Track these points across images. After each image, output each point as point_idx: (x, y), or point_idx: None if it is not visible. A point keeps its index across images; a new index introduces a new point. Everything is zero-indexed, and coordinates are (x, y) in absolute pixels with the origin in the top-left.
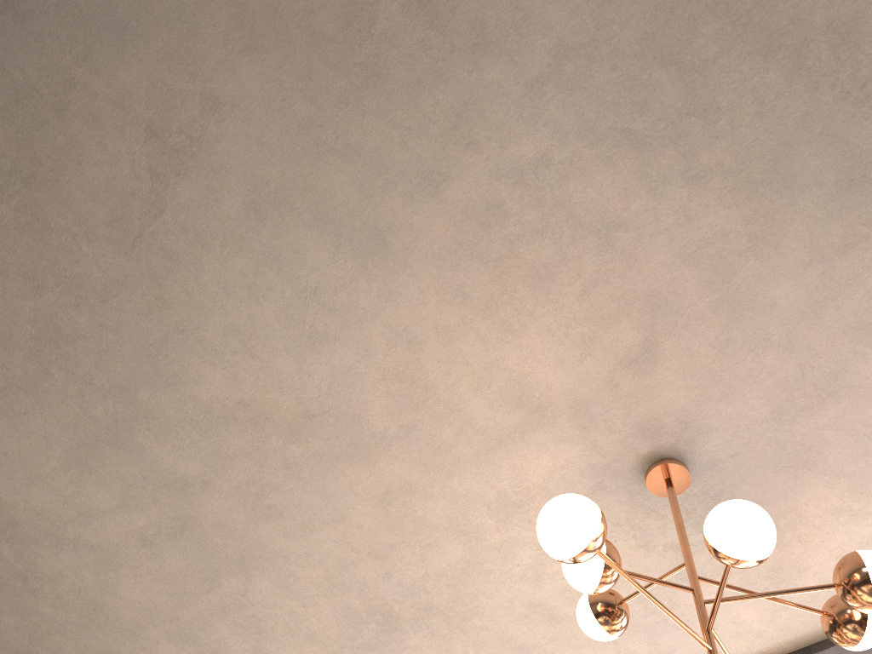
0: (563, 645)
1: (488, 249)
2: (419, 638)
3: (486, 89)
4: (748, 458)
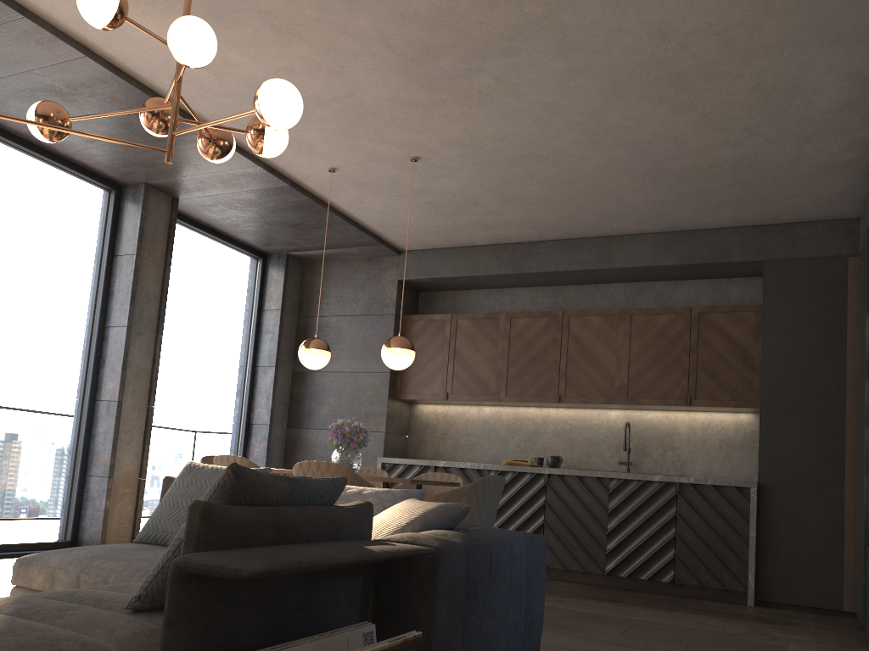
0: None
1: None
2: None
3: None
4: None
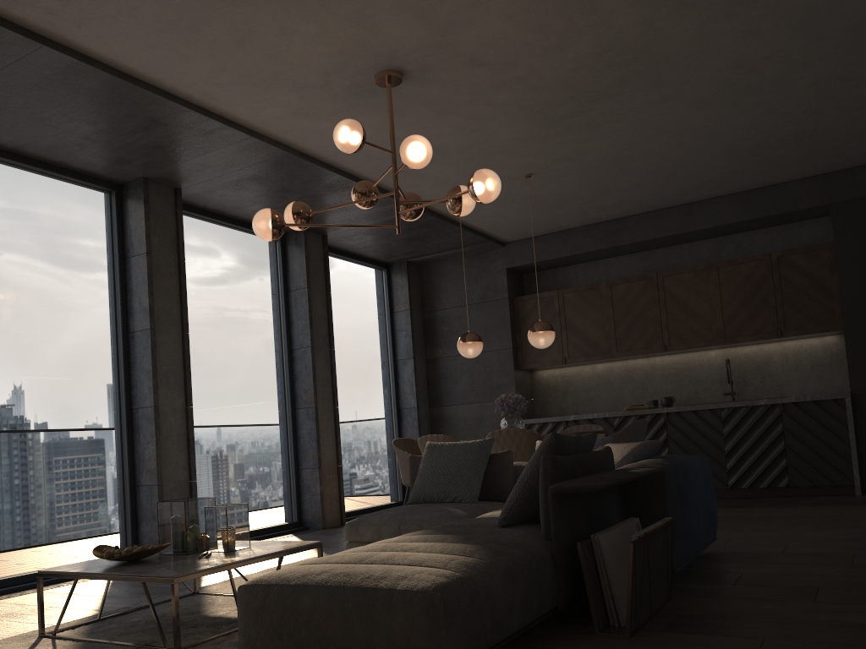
0: (210, 48)
1: (568, 9)
2: None
3: (659, 8)
4: (400, 98)
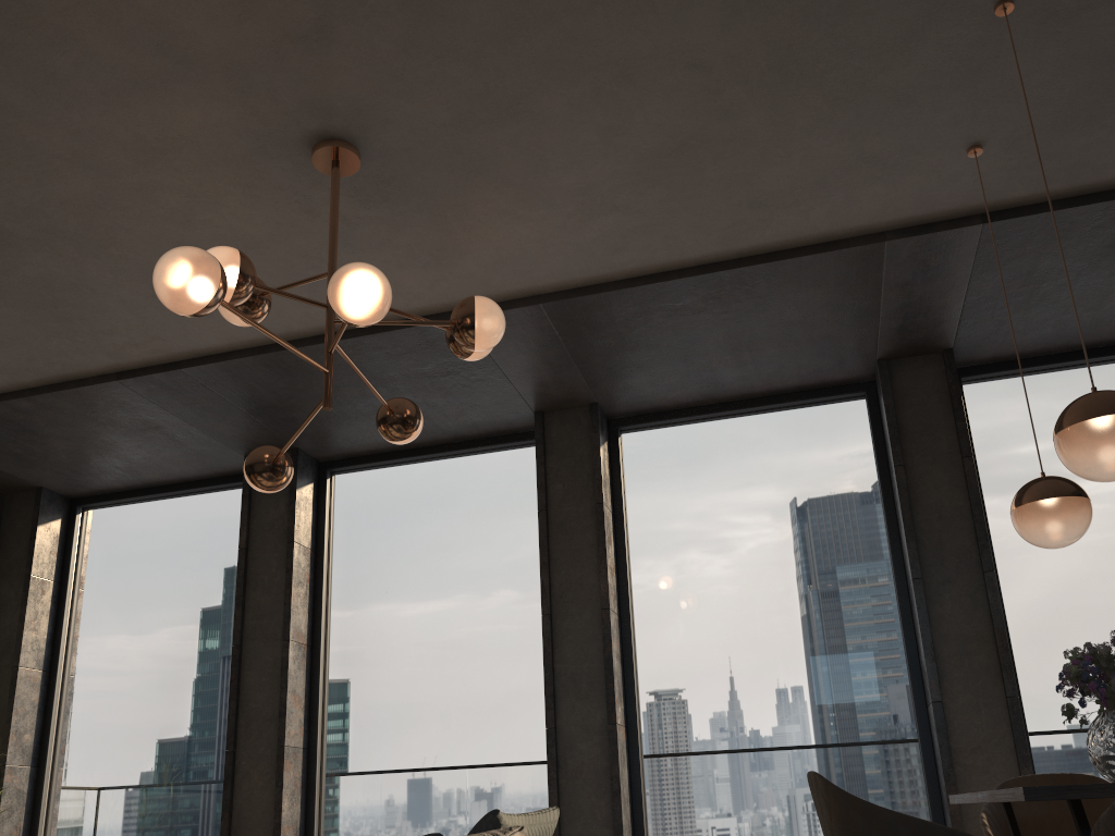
0: None
1: None
2: (42, 257)
3: None
4: (423, 155)
